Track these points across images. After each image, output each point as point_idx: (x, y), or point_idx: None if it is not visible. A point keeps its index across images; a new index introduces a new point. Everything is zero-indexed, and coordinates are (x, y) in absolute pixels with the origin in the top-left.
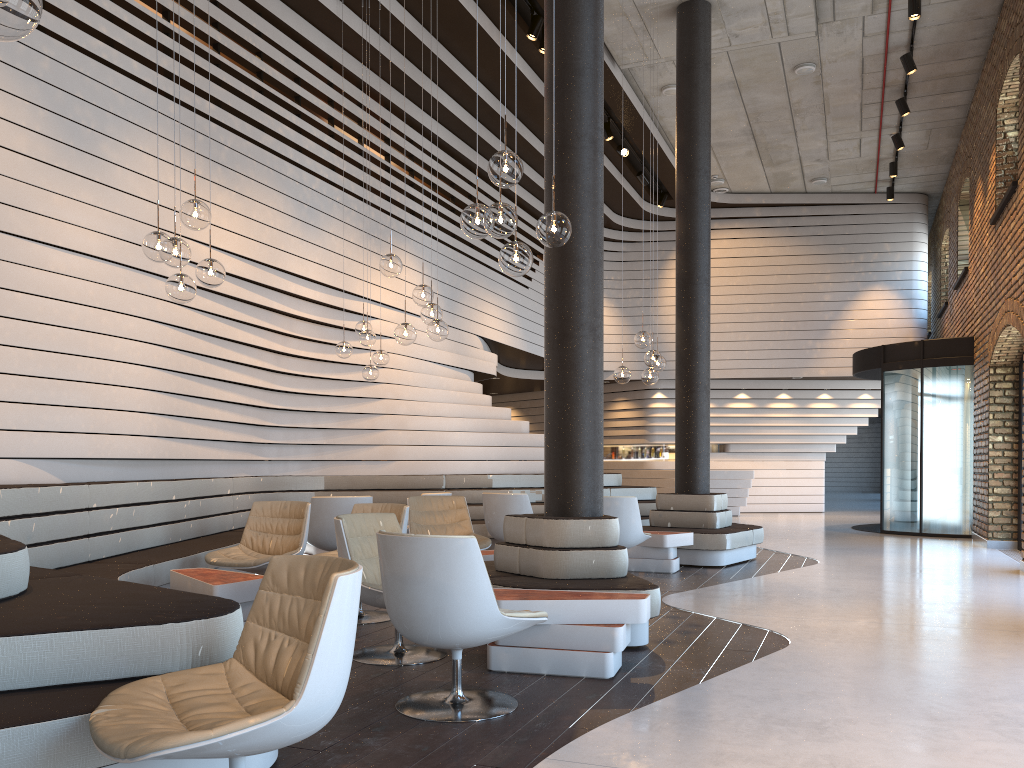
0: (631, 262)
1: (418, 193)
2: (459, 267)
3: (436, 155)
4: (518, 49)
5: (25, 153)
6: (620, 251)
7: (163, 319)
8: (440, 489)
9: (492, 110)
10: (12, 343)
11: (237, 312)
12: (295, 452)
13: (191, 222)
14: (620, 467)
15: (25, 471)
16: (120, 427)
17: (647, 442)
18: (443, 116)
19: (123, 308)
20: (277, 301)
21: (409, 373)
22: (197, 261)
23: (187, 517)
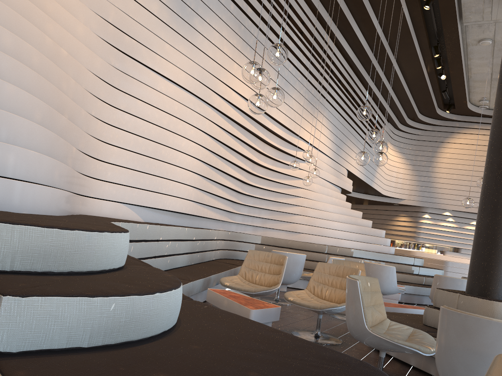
0: (422, 141)
1: (334, 84)
2: (344, 129)
3: (344, 65)
4: (408, 6)
5: (155, 14)
6: (417, 134)
7: (207, 131)
8: (323, 253)
9: (381, 42)
10: (131, 131)
11: (241, 135)
12: (248, 220)
13: (275, 58)
14: (396, 252)
15: (125, 211)
16: (177, 192)
17: (414, 240)
18: (353, 42)
19: (190, 121)
20: (261, 132)
21: (315, 184)
22: (229, 100)
23: (197, 250)
